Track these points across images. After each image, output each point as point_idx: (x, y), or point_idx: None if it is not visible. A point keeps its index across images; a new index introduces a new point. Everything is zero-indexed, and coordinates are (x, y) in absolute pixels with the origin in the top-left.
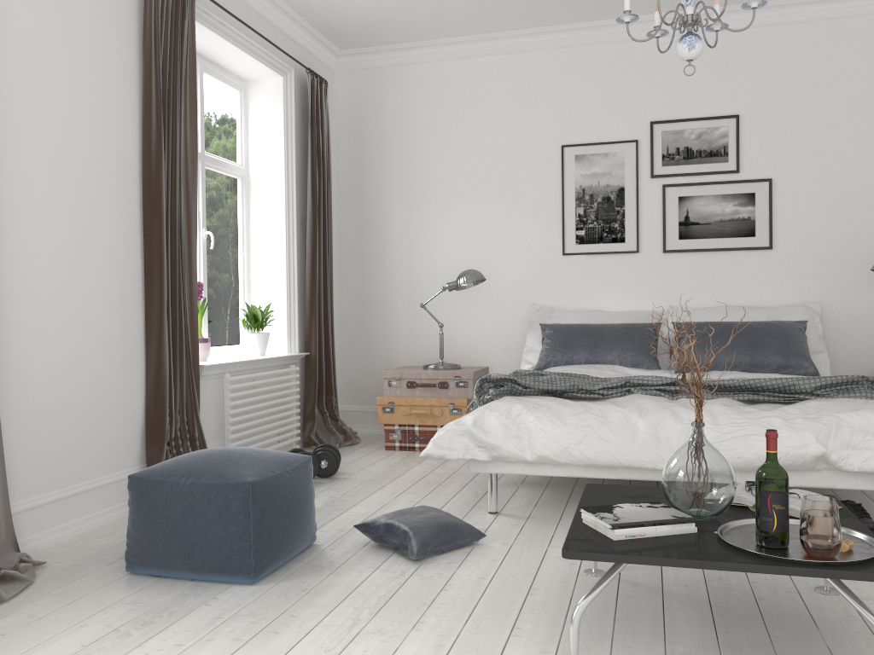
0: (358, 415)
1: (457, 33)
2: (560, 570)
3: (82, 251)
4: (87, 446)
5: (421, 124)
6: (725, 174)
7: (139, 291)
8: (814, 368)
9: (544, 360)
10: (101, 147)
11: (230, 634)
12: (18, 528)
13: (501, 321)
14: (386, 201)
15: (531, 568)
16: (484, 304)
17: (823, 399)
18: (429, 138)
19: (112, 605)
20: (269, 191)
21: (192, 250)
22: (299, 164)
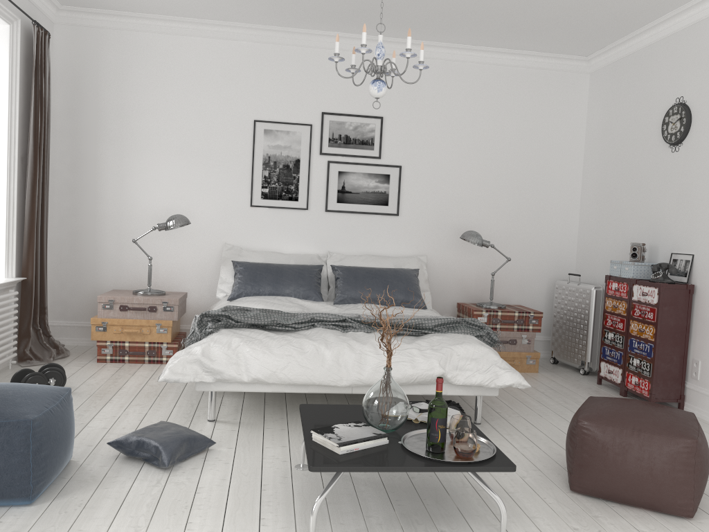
0: (64, 329)
1: (173, 13)
2: (278, 467)
3: None
4: None
5: (135, 84)
6: (371, 158)
7: None
8: (424, 303)
9: (238, 291)
10: None
11: None
12: None
13: (198, 255)
14: (100, 146)
15: (256, 467)
16: (184, 240)
17: (439, 334)
18: (143, 97)
19: None
20: None
21: None
22: (21, 106)
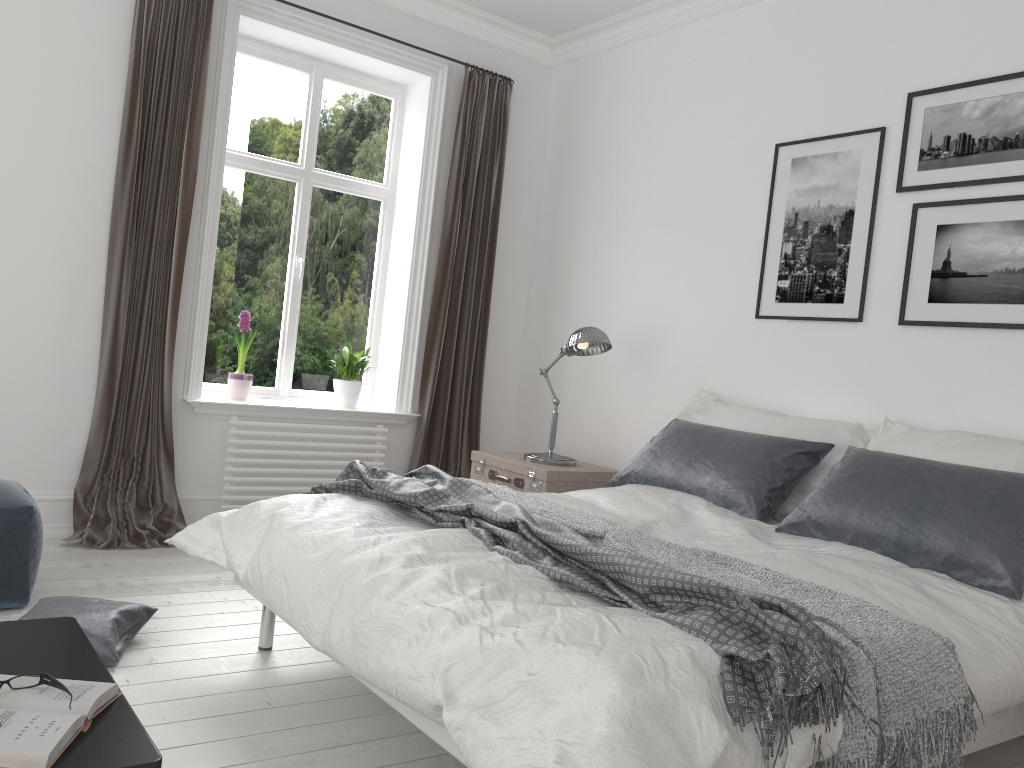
0: None
1: None
2: None
3: (7, 260)
4: None
5: (623, 127)
6: None
7: (98, 309)
8: (1012, 580)
9: (623, 471)
10: (53, 156)
11: None
12: None
13: (671, 411)
14: (577, 233)
15: None
16: (656, 382)
17: (628, 613)
18: (628, 145)
19: None
20: (406, 215)
21: (176, 271)
22: (447, 182)
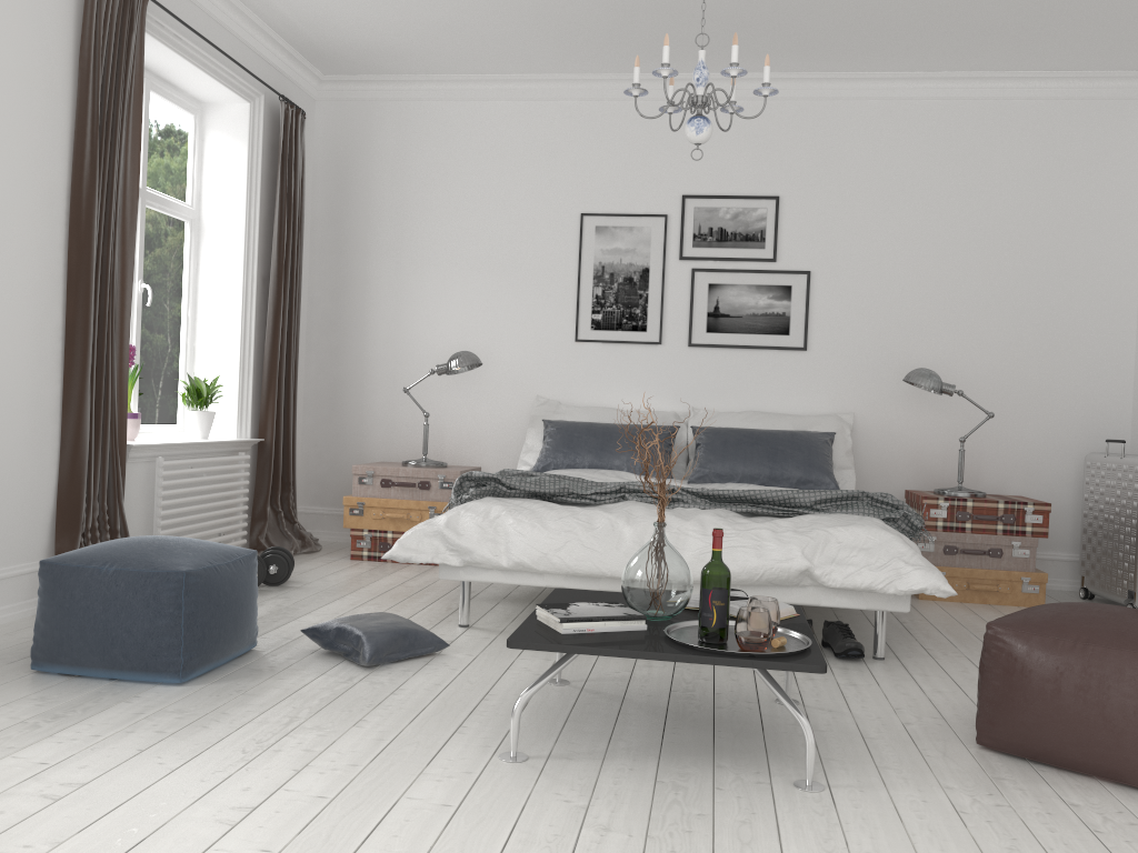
0: (321, 519)
1: (466, 70)
2: (523, 679)
3: None
4: None
5: (417, 174)
6: (761, 262)
7: (58, 351)
8: (835, 484)
9: (544, 461)
10: (22, 178)
11: (153, 727)
12: None
13: (500, 415)
14: (370, 262)
15: (492, 677)
16: (481, 392)
17: (820, 514)
18: (427, 191)
19: (16, 701)
20: (224, 240)
21: (126, 307)
22: (264, 210)
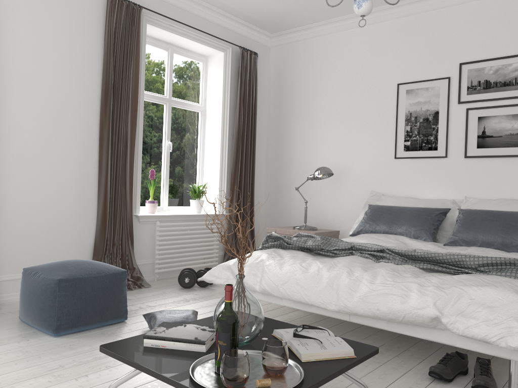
0: None
1: (333, 16)
2: None
3: (54, 150)
4: (51, 252)
5: (314, 75)
6: (516, 99)
7: (95, 172)
8: None
9: (358, 228)
10: (72, 96)
11: None
12: (0, 289)
13: (354, 202)
14: (292, 124)
15: None
16: (344, 189)
17: (477, 274)
18: (318, 84)
19: None
20: (214, 119)
21: (131, 151)
22: (233, 102)
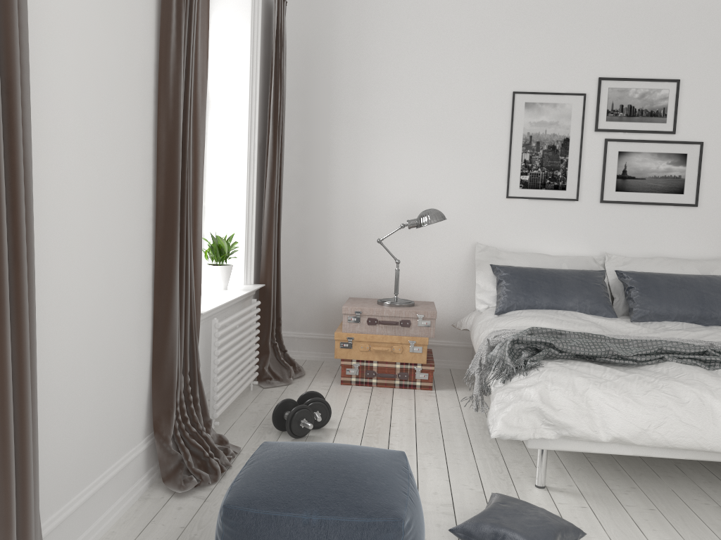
0: (292, 341)
1: None
2: None
3: (104, 187)
4: (103, 431)
5: (373, 56)
6: (662, 134)
7: (149, 233)
8: None
9: (507, 303)
10: (124, 53)
11: None
12: None
13: (442, 257)
14: (332, 130)
15: None
16: (426, 239)
17: None
18: (381, 71)
19: None
20: (230, 112)
21: (199, 183)
22: (260, 85)
